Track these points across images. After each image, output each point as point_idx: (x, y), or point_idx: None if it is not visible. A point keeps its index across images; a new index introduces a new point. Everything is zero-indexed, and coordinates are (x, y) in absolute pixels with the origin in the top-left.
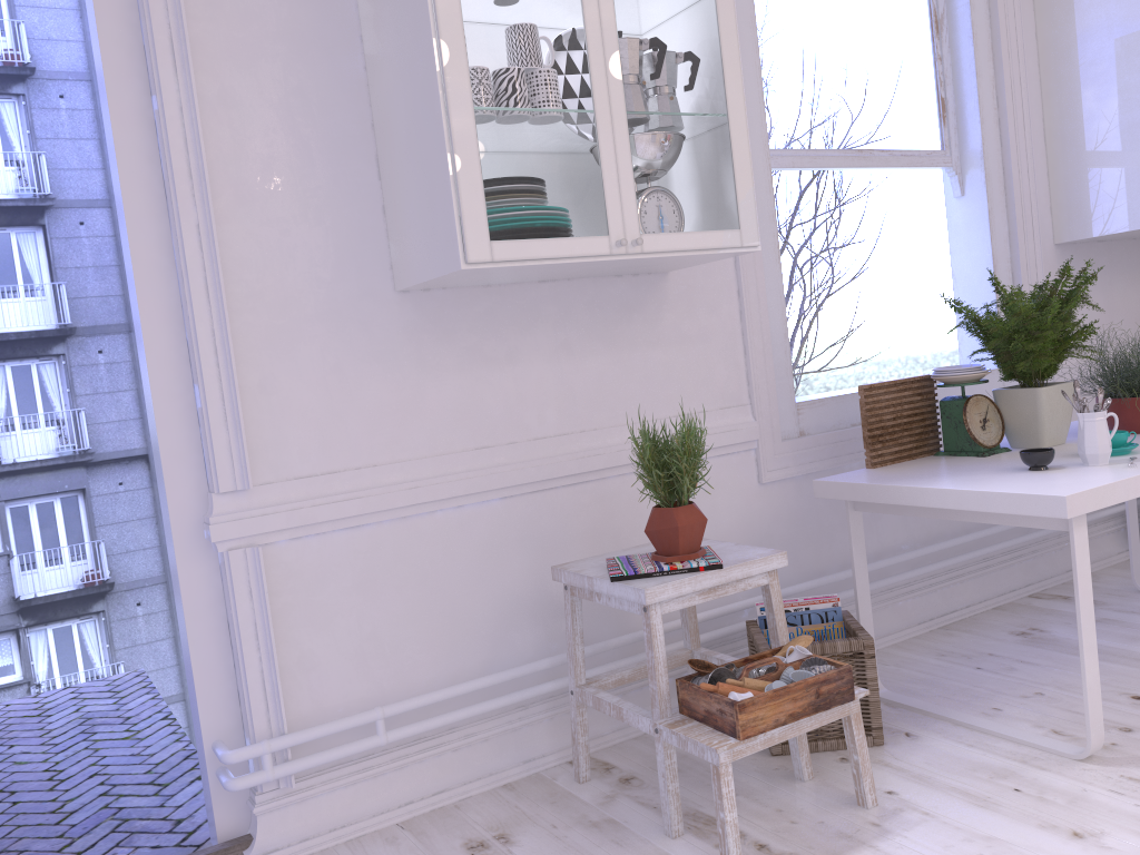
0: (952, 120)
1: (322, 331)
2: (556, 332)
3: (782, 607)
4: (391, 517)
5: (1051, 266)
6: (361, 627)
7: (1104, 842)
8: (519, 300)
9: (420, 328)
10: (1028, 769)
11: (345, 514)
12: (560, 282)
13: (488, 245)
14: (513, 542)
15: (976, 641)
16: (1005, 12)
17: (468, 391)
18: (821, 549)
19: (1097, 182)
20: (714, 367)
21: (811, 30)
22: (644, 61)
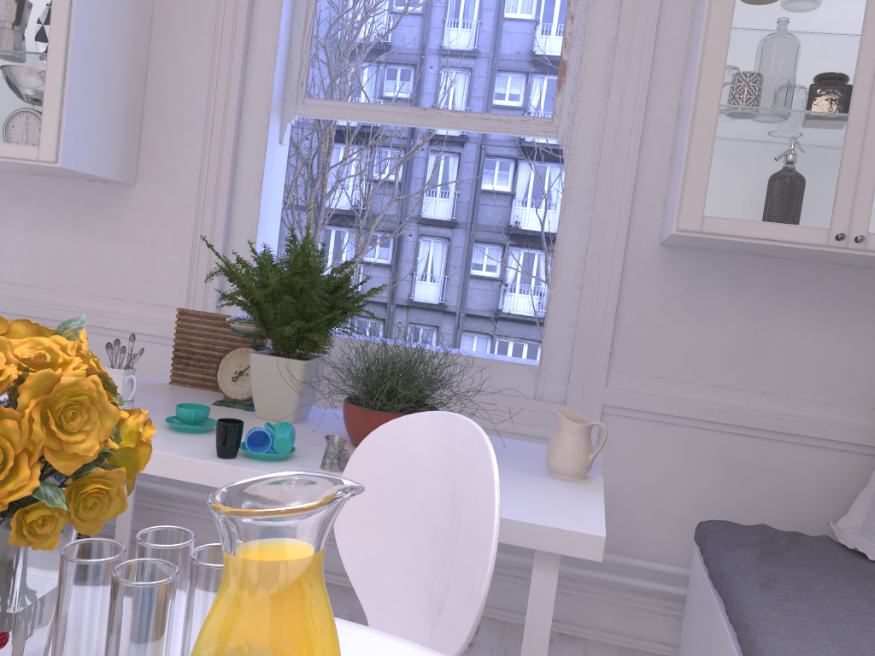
0: (570, 86)
1: None
2: (36, 212)
3: None
4: None
5: (646, 269)
6: None
7: None
8: (15, 184)
9: None
10: None
11: None
12: (46, 177)
13: None
14: None
15: None
16: None
17: None
18: None
19: (674, 171)
20: (158, 270)
21: None
22: None
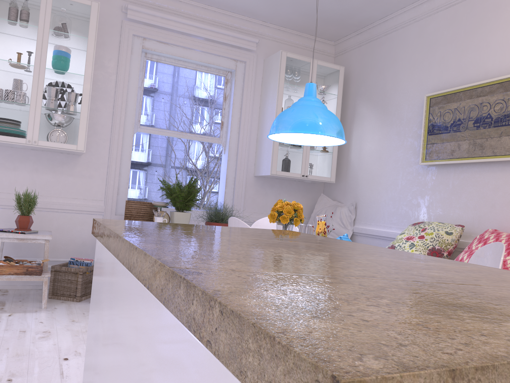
0: (225, 129)
1: None
2: (33, 164)
3: (48, 251)
4: None
5: (251, 183)
6: None
7: (75, 322)
8: (22, 153)
9: None
10: None
11: None
12: (39, 151)
13: None
14: (2, 222)
15: None
16: (246, 98)
17: None
18: None
19: (262, 157)
20: (92, 187)
21: (169, 92)
22: (51, 94)
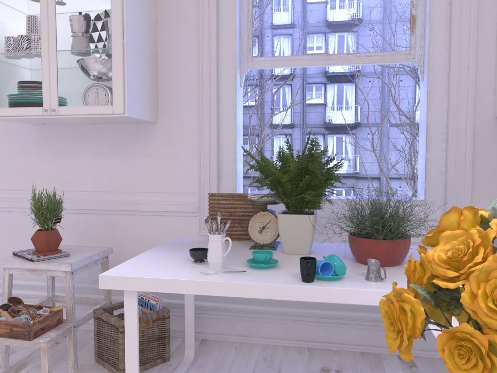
0: (419, 30)
1: (5, 137)
2: (96, 146)
3: (69, 290)
4: (20, 210)
5: (487, 133)
6: (8, 248)
7: None
8: (81, 131)
9: (39, 140)
10: None
11: (3, 206)
12: (100, 124)
13: None
14: (68, 232)
15: (296, 362)
16: None
17: (56, 167)
18: None
19: None
20: (178, 172)
21: None
22: (67, 26)
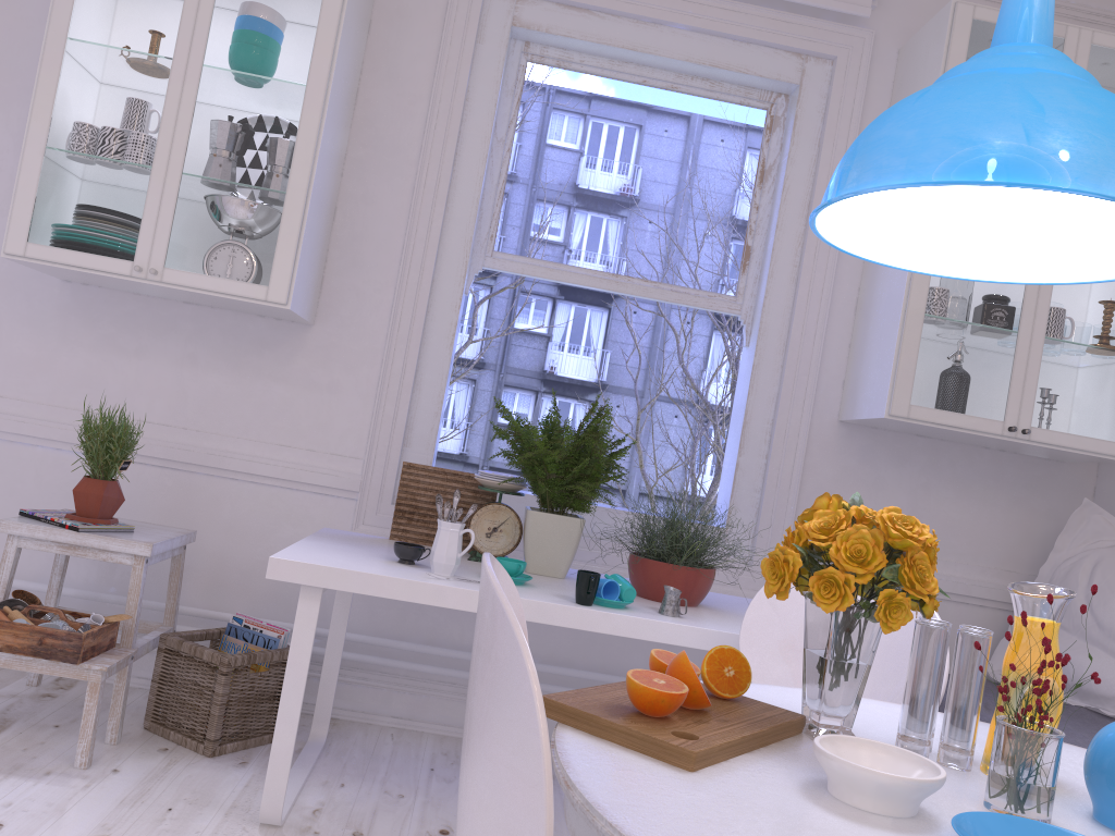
0: (754, 270)
1: None
2: (186, 344)
3: (138, 590)
4: None
5: (826, 442)
6: None
7: None
8: (161, 311)
9: (71, 310)
10: (218, 808)
11: None
12: (204, 307)
13: (24, 244)
14: None
15: None
16: (829, 172)
17: (94, 367)
18: (406, 616)
19: (868, 360)
20: (335, 417)
21: (587, 157)
22: (212, 138)
